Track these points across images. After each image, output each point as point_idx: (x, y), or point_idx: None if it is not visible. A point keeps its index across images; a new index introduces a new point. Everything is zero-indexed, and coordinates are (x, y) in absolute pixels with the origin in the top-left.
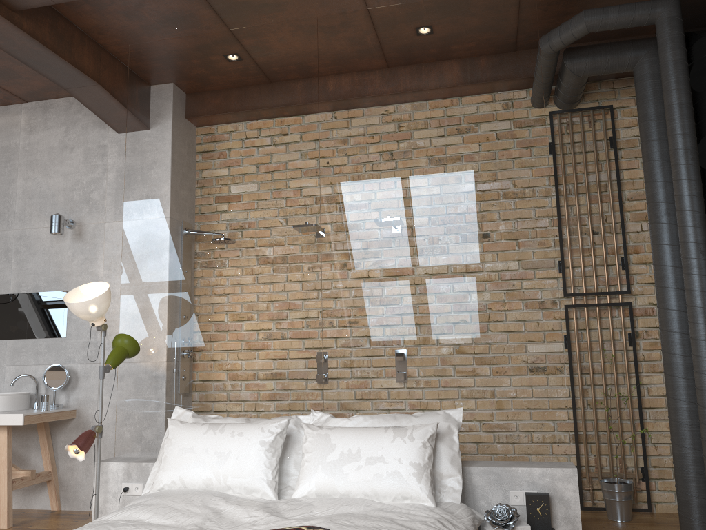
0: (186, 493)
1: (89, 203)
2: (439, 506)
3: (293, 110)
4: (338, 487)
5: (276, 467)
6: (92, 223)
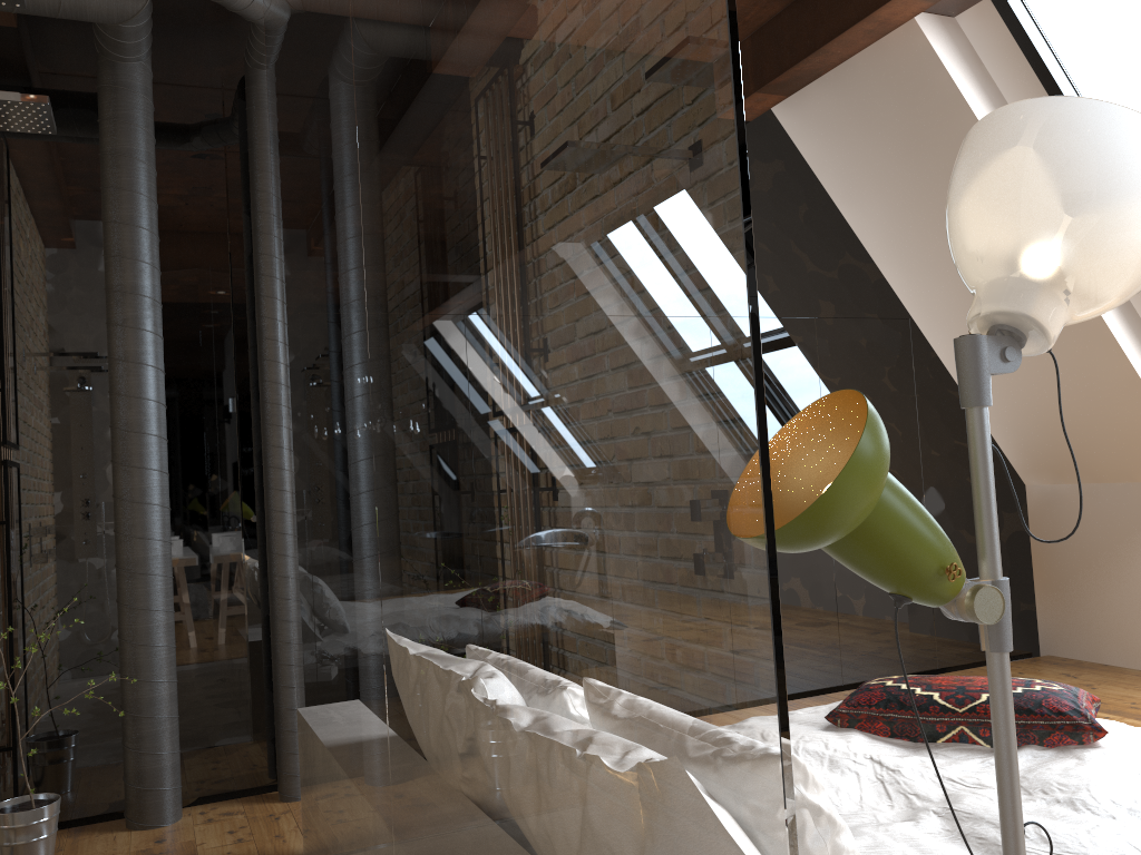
0: None
1: None
2: None
3: None
4: None
5: None
6: None
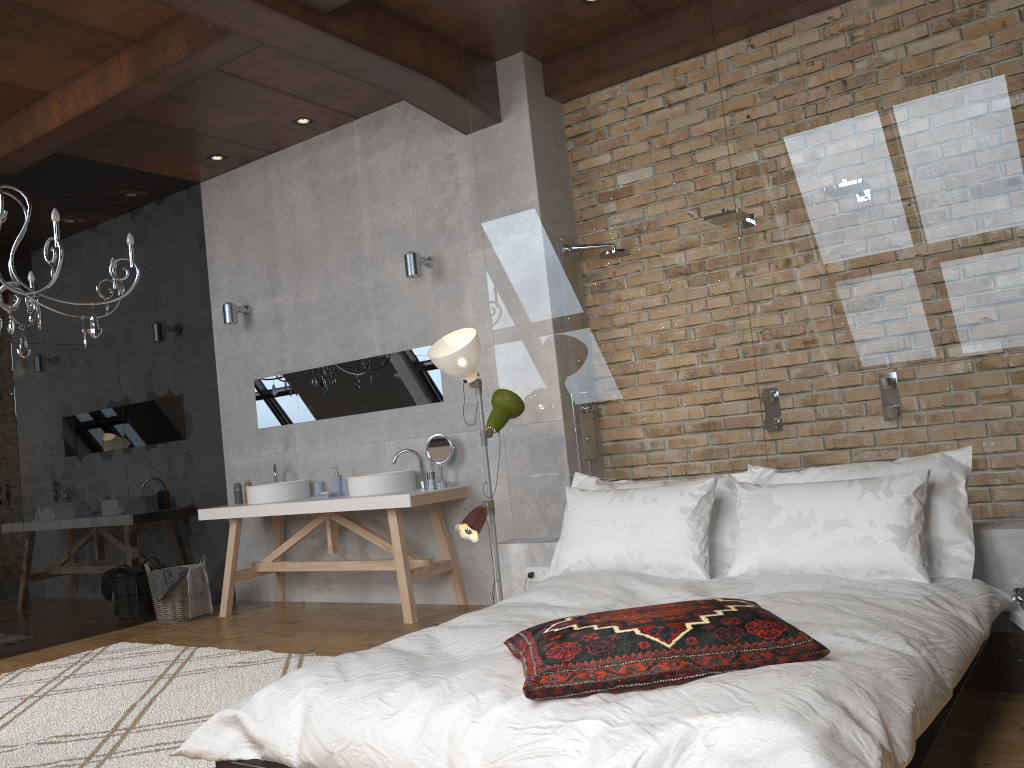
0: (594, 574)
1: (444, 231)
2: (936, 583)
3: (679, 54)
4: (787, 561)
5: (704, 539)
6: (452, 256)
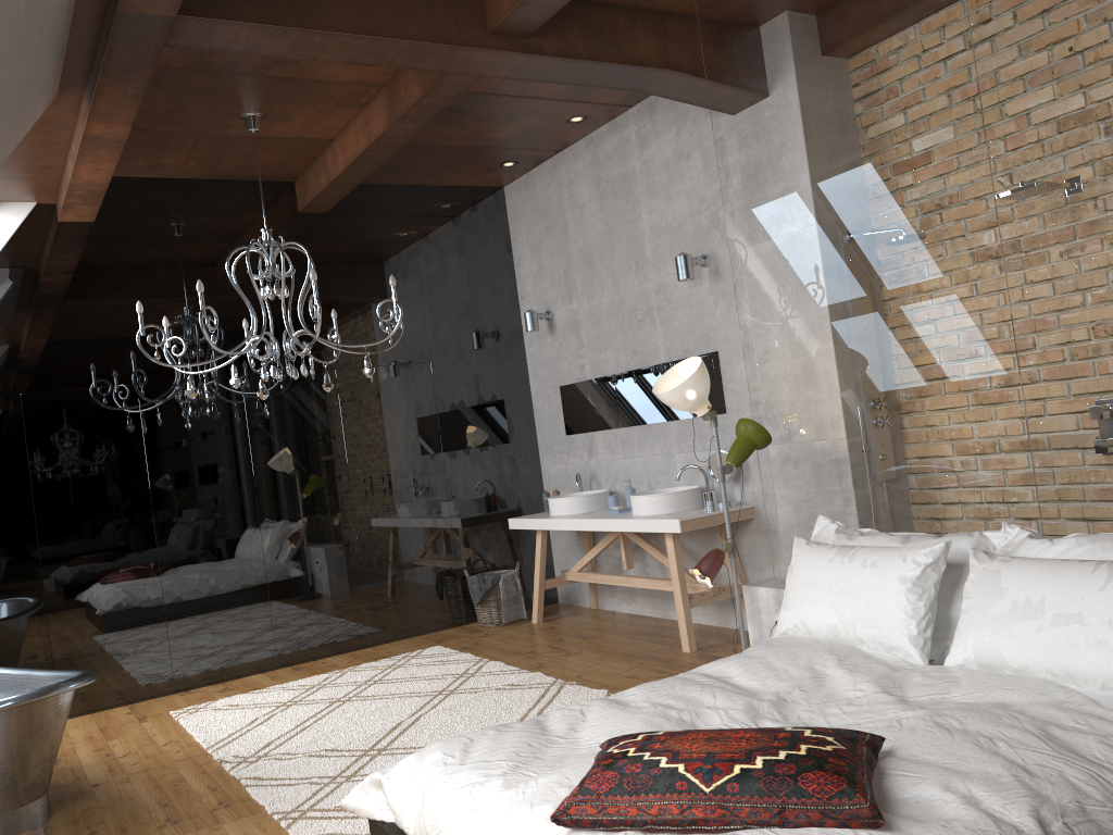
0: (800, 645)
1: (719, 226)
2: None
3: (923, 10)
4: (1007, 657)
5: (926, 616)
6: (727, 253)
